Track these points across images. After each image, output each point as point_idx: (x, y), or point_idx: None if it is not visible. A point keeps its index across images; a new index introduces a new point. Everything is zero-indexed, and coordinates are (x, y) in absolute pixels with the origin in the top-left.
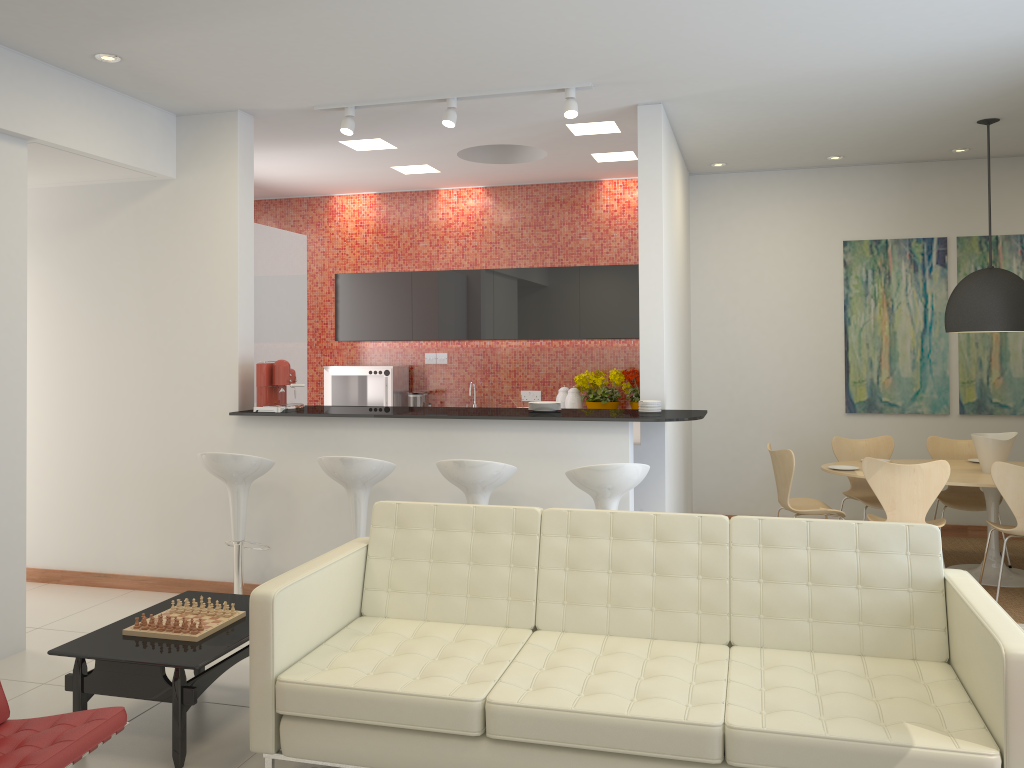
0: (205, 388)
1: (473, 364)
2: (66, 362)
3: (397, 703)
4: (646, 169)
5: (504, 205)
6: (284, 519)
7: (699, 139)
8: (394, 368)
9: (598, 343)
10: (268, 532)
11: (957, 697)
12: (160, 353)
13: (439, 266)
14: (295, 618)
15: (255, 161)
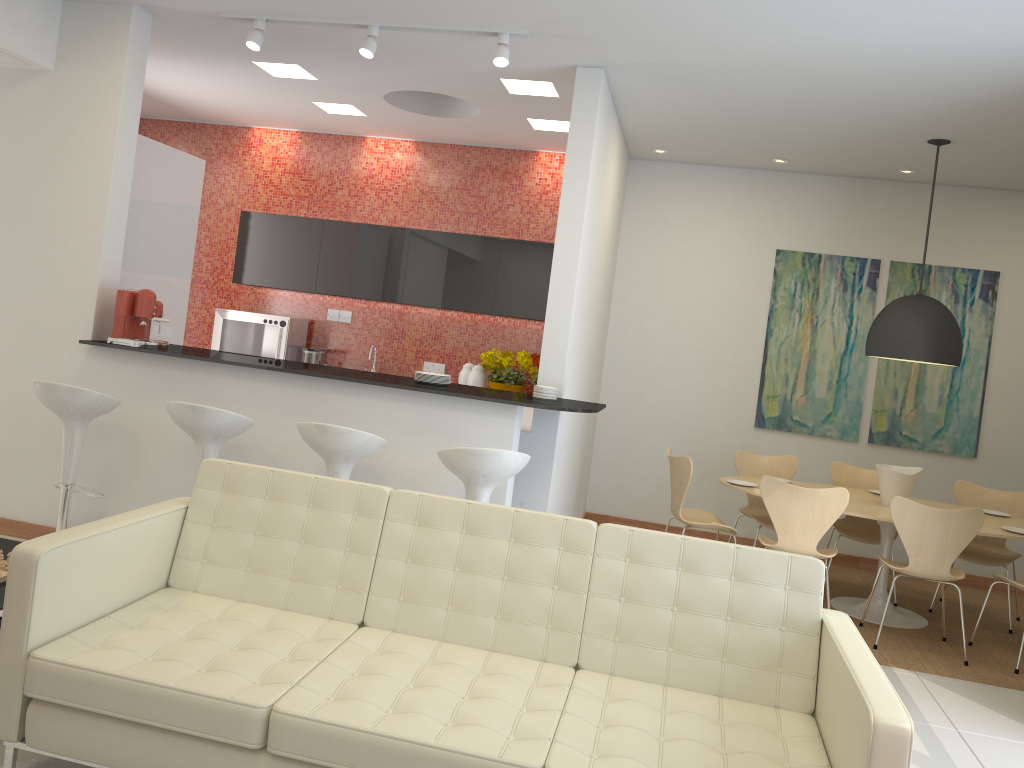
0: (57, 310)
1: (378, 327)
2: None
3: (167, 700)
4: (577, 137)
5: (433, 163)
6: (127, 466)
7: (641, 118)
8: (291, 320)
9: (512, 322)
10: (107, 478)
11: (815, 759)
12: (11, 264)
13: (355, 218)
14: (69, 584)
15: (161, 72)
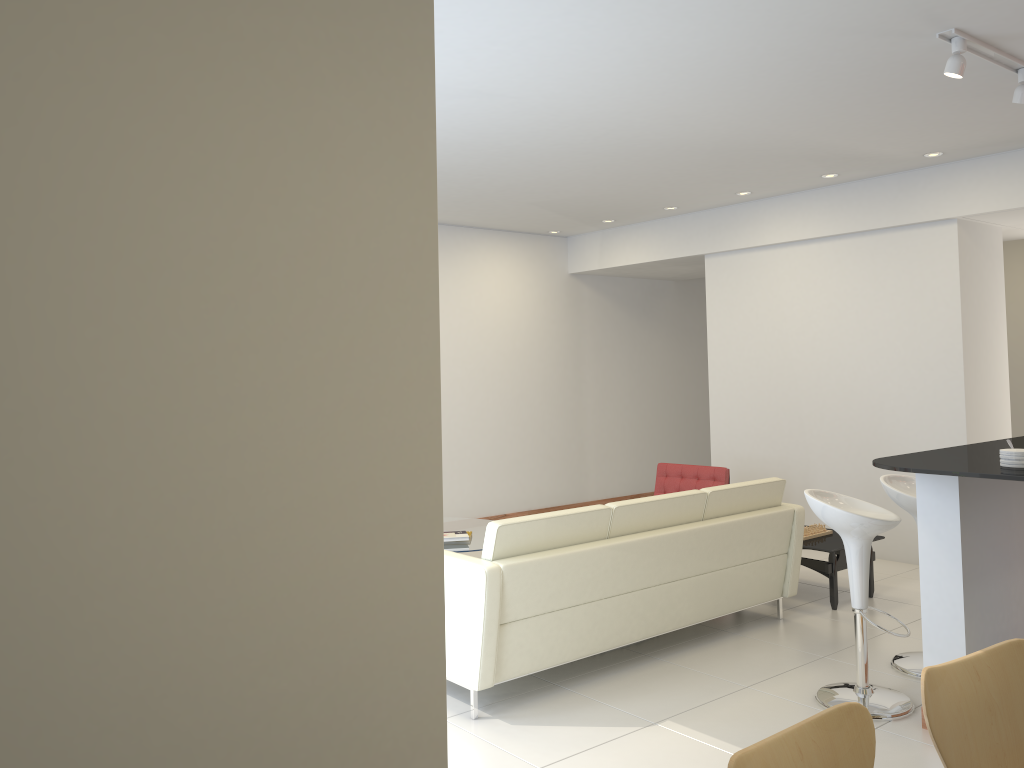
0: None
1: None
2: None
3: None
4: None
5: None
6: None
7: None
8: None
9: None
10: None
11: None
12: None
13: None
14: None
15: None
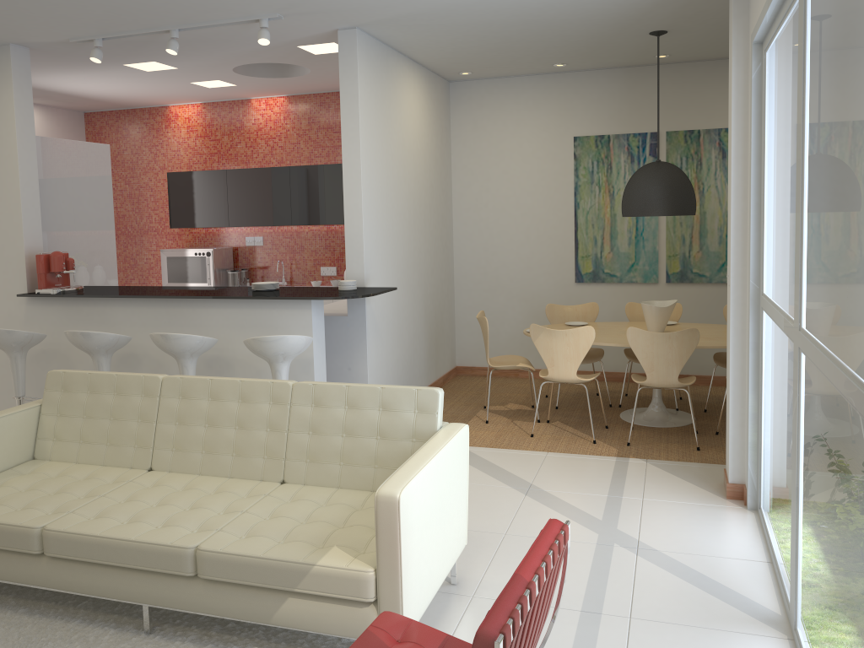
0: (2, 275)
1: (283, 245)
2: None
3: None
4: (346, 85)
5: (303, 111)
6: None
7: (425, 54)
8: (215, 250)
9: None
10: None
11: None
12: None
13: (254, 164)
14: None
15: (73, 81)
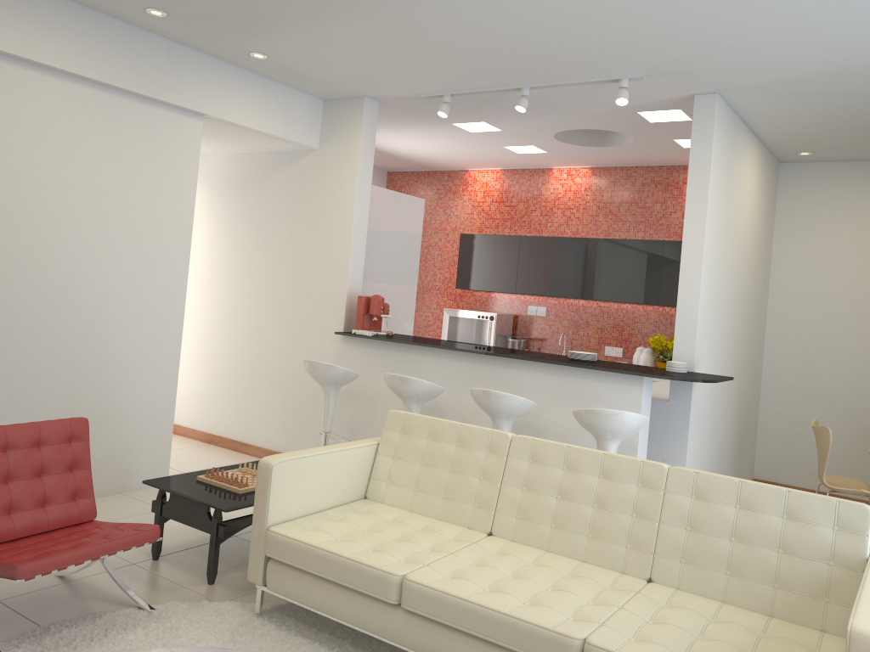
0: (322, 311)
1: (567, 319)
2: (236, 282)
3: (341, 564)
4: (697, 153)
5: (606, 183)
6: (366, 421)
7: (772, 128)
8: (498, 315)
9: None
10: (354, 429)
11: None
12: (295, 281)
13: (546, 233)
14: (293, 486)
15: (396, 139)
